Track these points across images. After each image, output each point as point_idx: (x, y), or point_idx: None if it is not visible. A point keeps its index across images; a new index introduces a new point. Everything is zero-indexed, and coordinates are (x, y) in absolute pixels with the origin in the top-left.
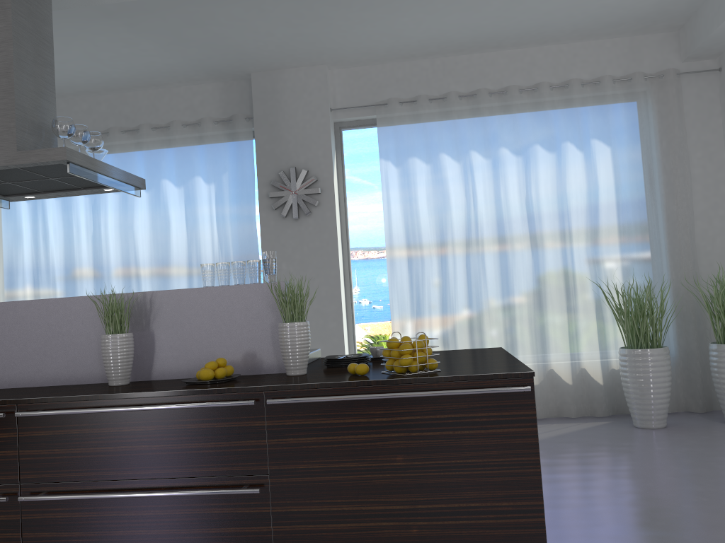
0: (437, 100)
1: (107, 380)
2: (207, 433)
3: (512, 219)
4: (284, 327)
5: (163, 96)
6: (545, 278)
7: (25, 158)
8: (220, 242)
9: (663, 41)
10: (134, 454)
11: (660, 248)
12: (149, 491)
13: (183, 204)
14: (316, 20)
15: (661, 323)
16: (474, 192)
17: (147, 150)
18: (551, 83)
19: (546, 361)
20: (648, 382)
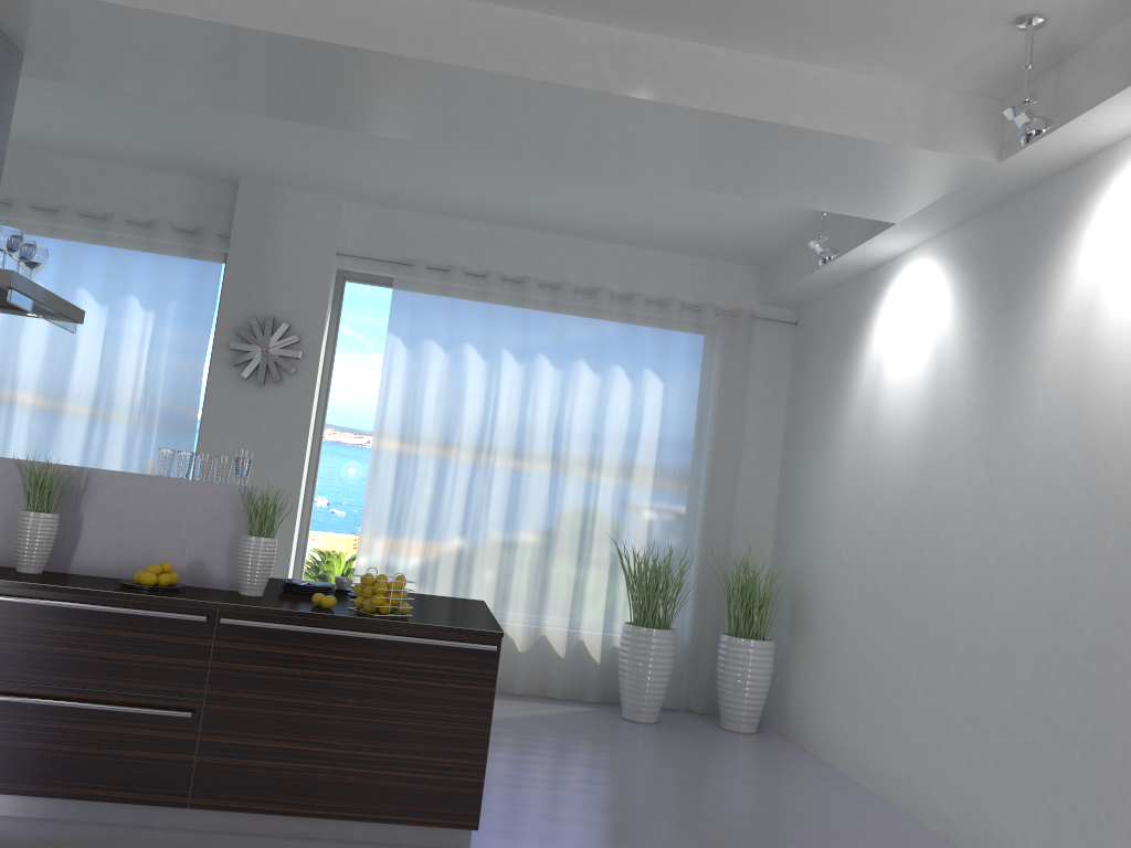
0: (475, 277)
1: (8, 564)
2: (143, 645)
3: (535, 443)
4: (249, 541)
5: (106, 174)
6: (559, 523)
7: None
8: (146, 392)
9: (744, 275)
10: (48, 655)
11: (695, 513)
12: (58, 699)
13: (103, 329)
14: (345, 152)
15: (675, 601)
16: (497, 400)
17: (66, 243)
18: (613, 291)
19: (540, 625)
20: (646, 668)
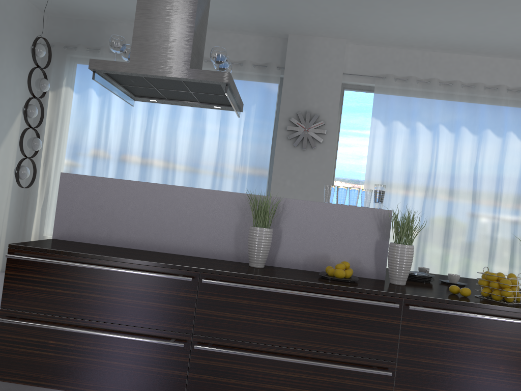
0: (422, 82)
1: (238, 260)
2: (352, 322)
3: (460, 180)
4: (398, 247)
5: (216, 37)
6: (476, 227)
7: (196, 75)
8: (242, 155)
9: None
10: (290, 327)
11: None
12: (298, 358)
13: (219, 122)
14: (365, 6)
15: None
16: (437, 155)
17: None
18: (508, 86)
19: None
20: None
